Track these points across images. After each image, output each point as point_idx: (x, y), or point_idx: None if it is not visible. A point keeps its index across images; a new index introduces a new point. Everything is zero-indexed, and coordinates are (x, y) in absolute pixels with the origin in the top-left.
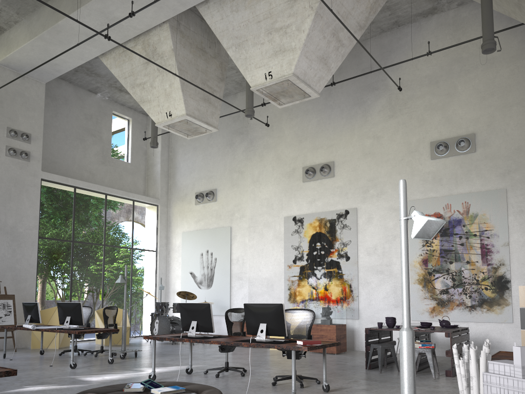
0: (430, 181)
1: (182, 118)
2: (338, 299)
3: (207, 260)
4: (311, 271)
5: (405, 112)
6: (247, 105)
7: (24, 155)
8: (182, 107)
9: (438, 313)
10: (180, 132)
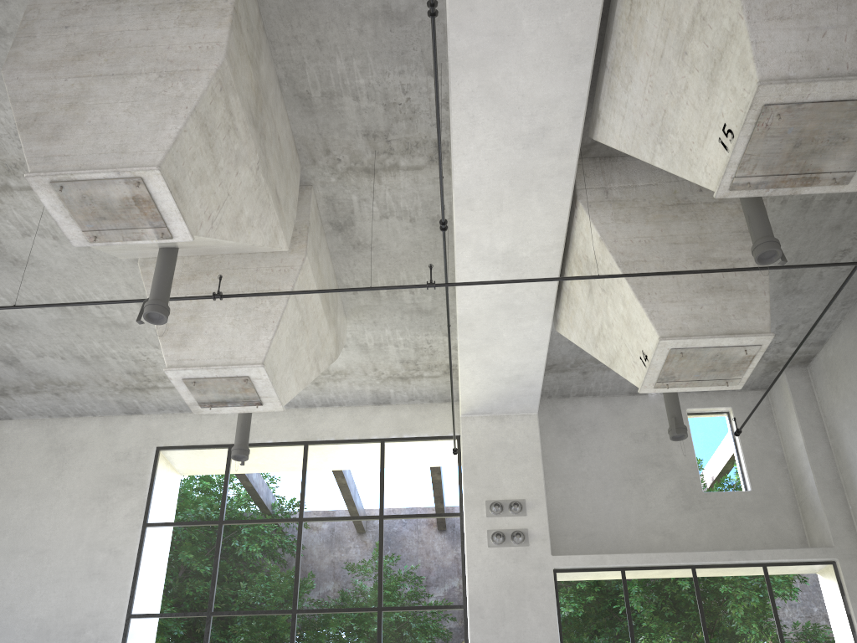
0: None
1: (660, 350)
2: None
3: None
4: None
5: None
6: (751, 237)
7: (515, 537)
8: (650, 330)
9: None
10: (701, 381)
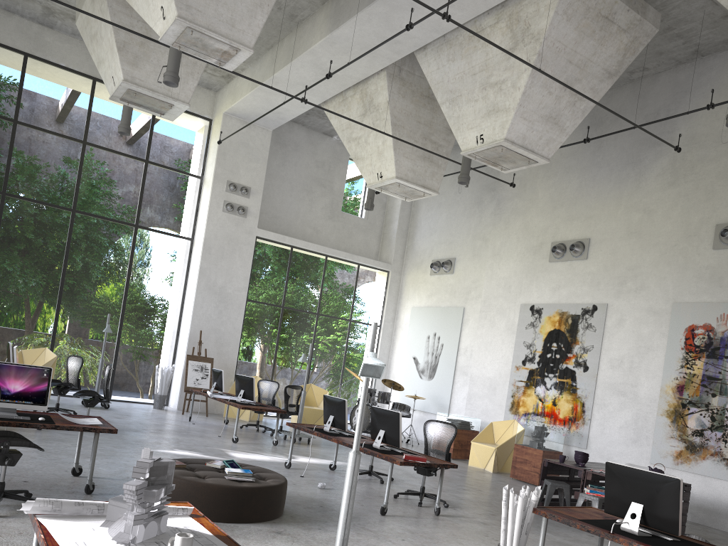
0: (706, 280)
1: (392, 181)
2: (566, 419)
3: (433, 345)
4: (541, 377)
5: (691, 179)
6: (461, 170)
7: (240, 211)
8: (392, 169)
9: (684, 460)
10: (396, 194)
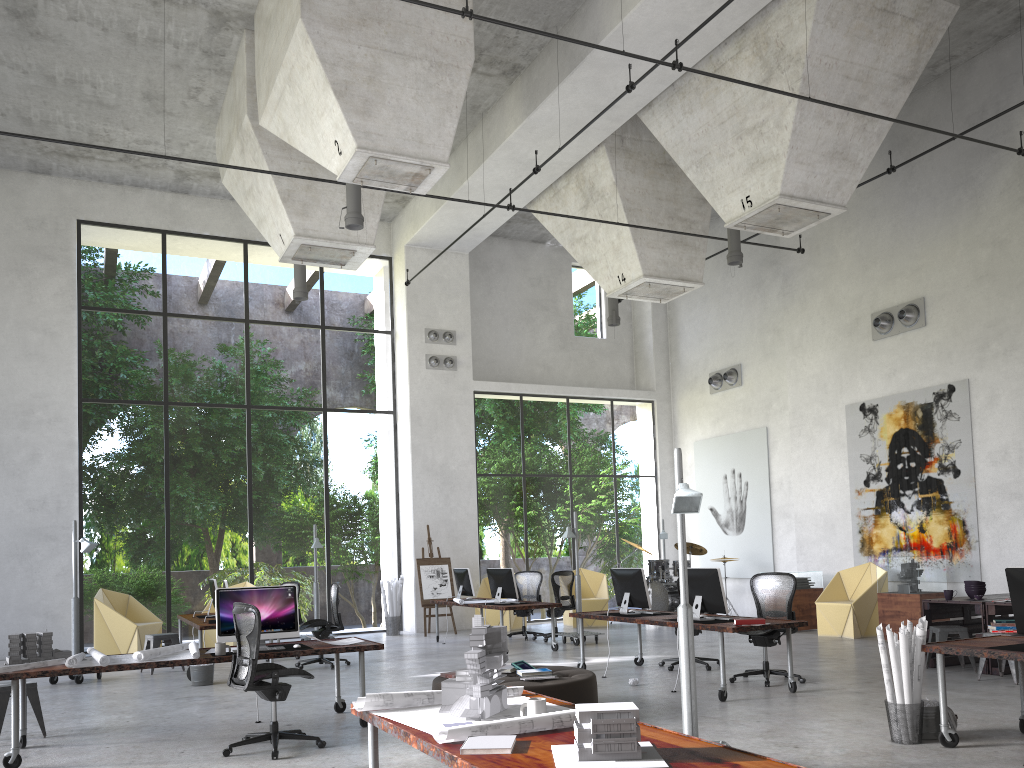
0: None
1: (639, 281)
2: (944, 548)
3: (734, 486)
4: (895, 498)
5: None
6: (729, 247)
7: (448, 363)
8: (637, 266)
9: None
10: (647, 297)
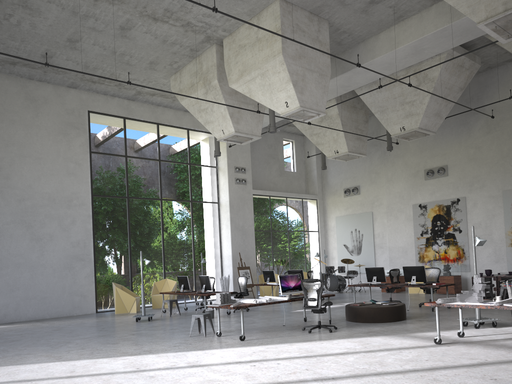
0: None
1: (345, 154)
2: (454, 259)
3: (356, 235)
4: (434, 240)
5: (498, 129)
6: (388, 144)
7: (244, 182)
8: (345, 148)
9: None
10: (342, 159)
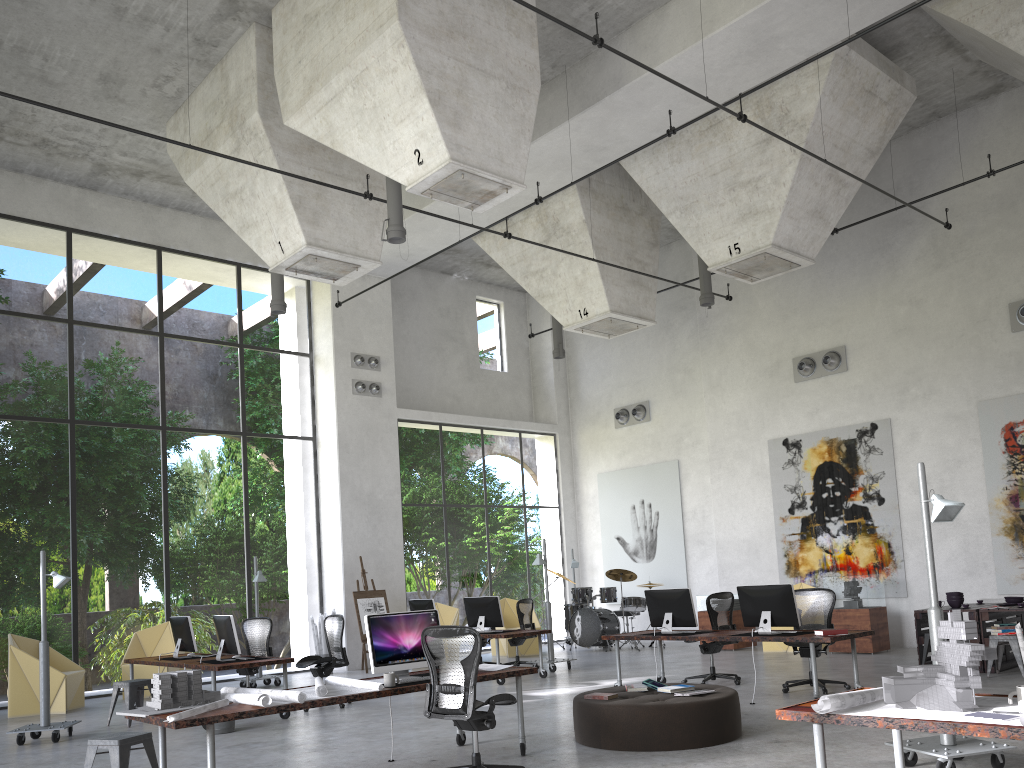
0: (1013, 368)
1: (604, 316)
2: (870, 568)
3: (644, 516)
4: (820, 524)
5: (962, 257)
6: (702, 289)
7: (375, 389)
8: (603, 302)
9: None
10: (599, 332)
